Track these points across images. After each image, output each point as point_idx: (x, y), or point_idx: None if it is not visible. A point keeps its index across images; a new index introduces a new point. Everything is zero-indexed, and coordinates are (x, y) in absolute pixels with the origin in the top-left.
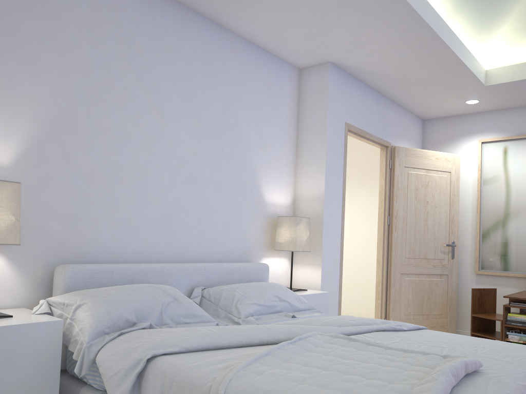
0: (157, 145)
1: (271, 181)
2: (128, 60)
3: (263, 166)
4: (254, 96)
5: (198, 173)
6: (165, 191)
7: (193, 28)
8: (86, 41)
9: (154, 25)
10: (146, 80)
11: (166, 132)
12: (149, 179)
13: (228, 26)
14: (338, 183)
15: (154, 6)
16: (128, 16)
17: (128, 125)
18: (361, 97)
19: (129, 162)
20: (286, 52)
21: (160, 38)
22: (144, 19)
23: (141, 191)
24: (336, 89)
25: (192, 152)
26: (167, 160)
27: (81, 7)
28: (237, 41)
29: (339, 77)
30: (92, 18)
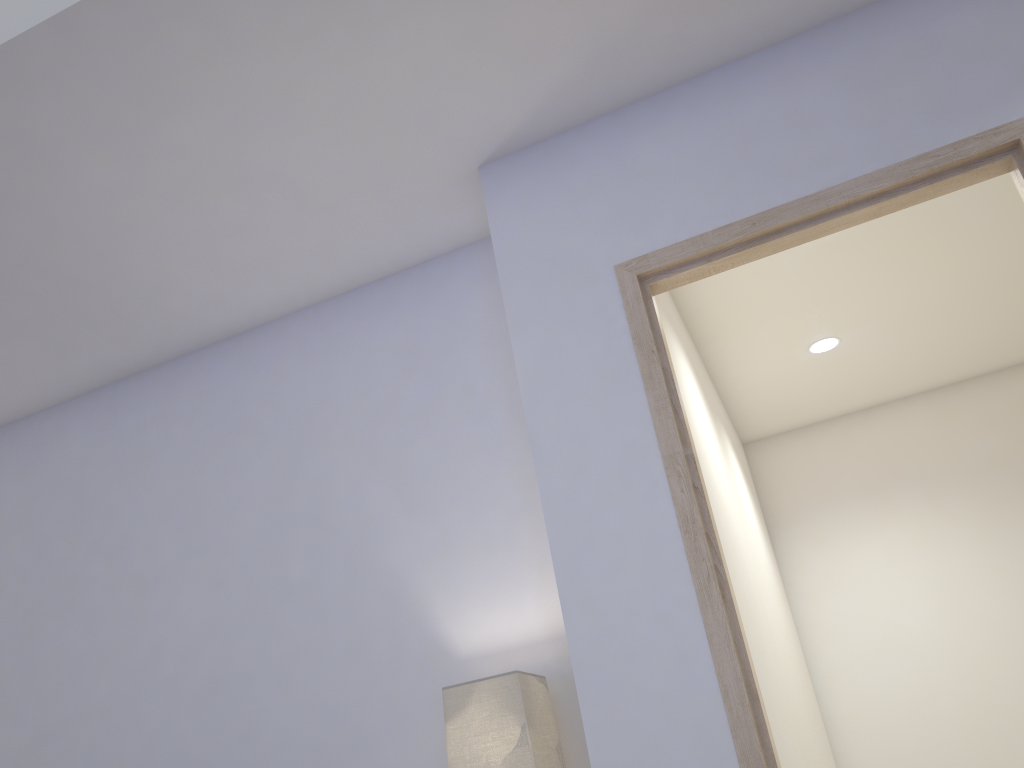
0: (132, 651)
1: (473, 585)
2: (76, 529)
3: (429, 556)
4: (364, 402)
5: (226, 668)
6: (154, 740)
7: (190, 384)
8: (17, 545)
9: (117, 438)
10: (106, 542)
11: (148, 614)
12: (120, 726)
13: (254, 320)
14: (636, 487)
15: (115, 409)
16: (75, 459)
17: (78, 641)
18: (697, 126)
19: (82, 710)
20: (401, 245)
21: (128, 451)
22: (99, 444)
23: (104, 758)
24: (534, 209)
25: (209, 625)
26: (155, 670)
27: (11, 501)
28: (295, 325)
29: (538, 168)
30: (24, 505)
